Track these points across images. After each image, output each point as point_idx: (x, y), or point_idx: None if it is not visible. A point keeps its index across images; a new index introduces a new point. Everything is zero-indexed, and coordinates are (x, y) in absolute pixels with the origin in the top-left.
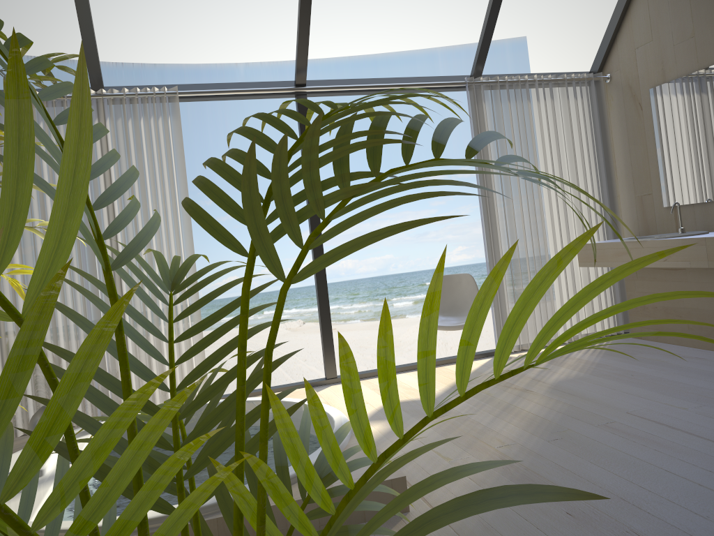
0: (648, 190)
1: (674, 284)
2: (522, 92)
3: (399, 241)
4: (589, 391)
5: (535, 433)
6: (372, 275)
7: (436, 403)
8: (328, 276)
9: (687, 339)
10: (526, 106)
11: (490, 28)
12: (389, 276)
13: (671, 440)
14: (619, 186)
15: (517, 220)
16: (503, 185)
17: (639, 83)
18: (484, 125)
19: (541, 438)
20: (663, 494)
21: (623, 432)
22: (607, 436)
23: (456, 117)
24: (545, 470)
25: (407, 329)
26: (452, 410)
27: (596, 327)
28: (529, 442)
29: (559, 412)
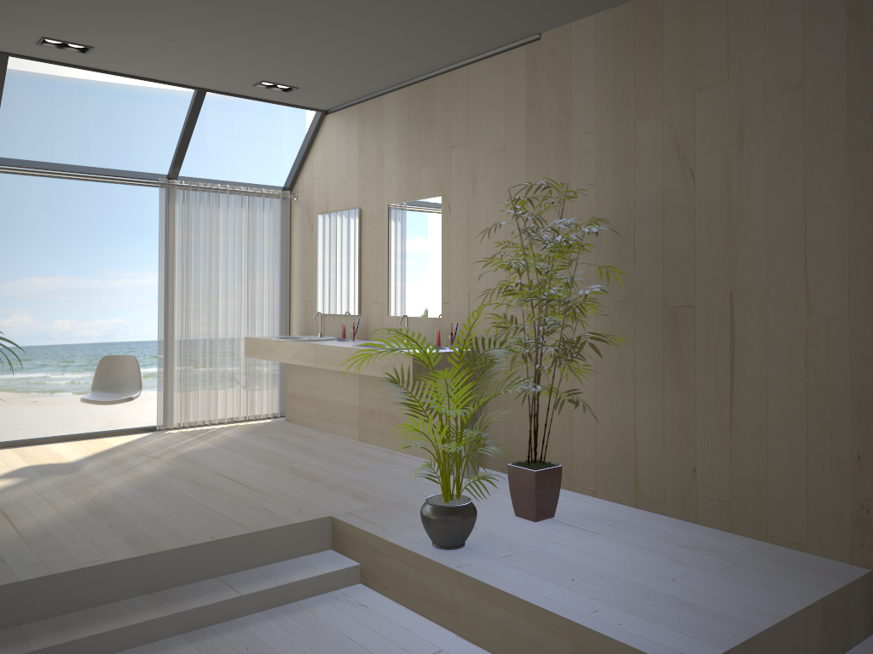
0: (311, 298)
1: (313, 377)
2: (214, 198)
3: (134, 304)
4: (205, 458)
5: (134, 484)
6: (95, 340)
7: (71, 465)
8: (35, 337)
9: (317, 423)
10: (216, 211)
11: (186, 140)
12: (116, 343)
13: (224, 488)
14: (294, 290)
15: (193, 311)
16: (185, 279)
17: (313, 207)
18: (172, 223)
19: (135, 488)
20: (182, 514)
21: (198, 483)
22: (184, 486)
23: (220, 174)
24: (118, 505)
25: (131, 407)
26: (80, 471)
27: (256, 410)
28: (123, 490)
29: (167, 472)
